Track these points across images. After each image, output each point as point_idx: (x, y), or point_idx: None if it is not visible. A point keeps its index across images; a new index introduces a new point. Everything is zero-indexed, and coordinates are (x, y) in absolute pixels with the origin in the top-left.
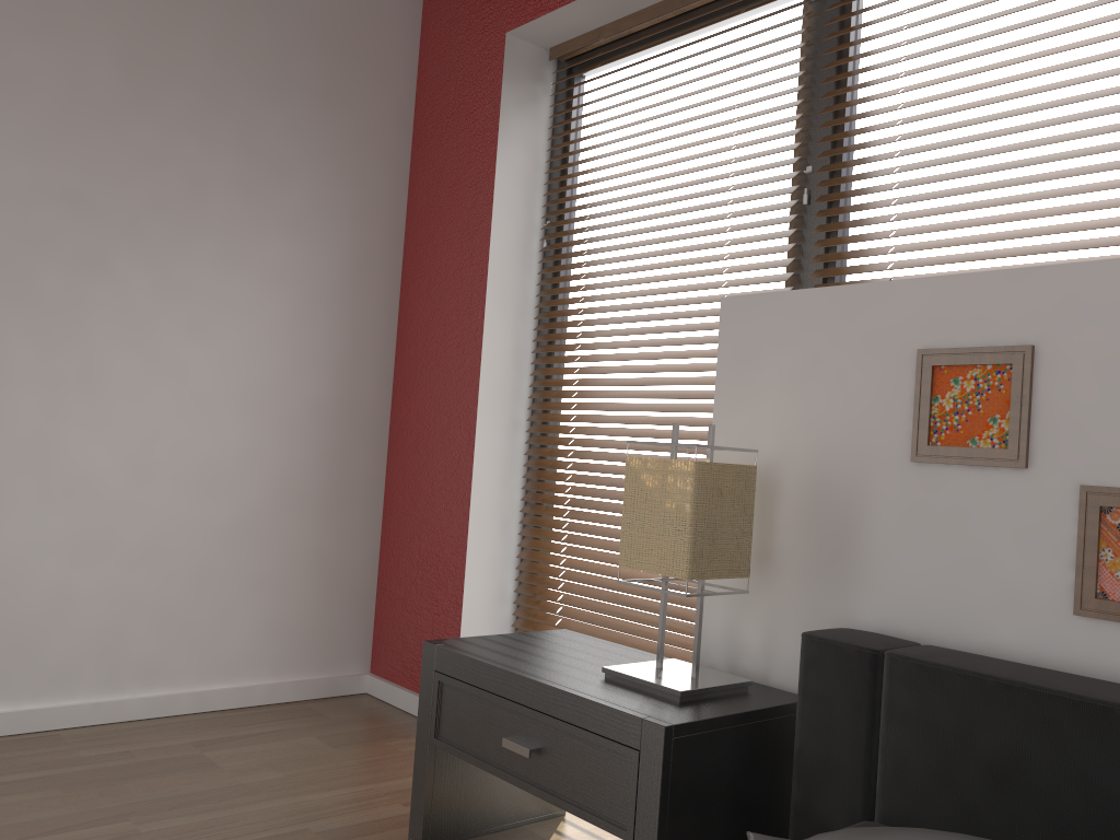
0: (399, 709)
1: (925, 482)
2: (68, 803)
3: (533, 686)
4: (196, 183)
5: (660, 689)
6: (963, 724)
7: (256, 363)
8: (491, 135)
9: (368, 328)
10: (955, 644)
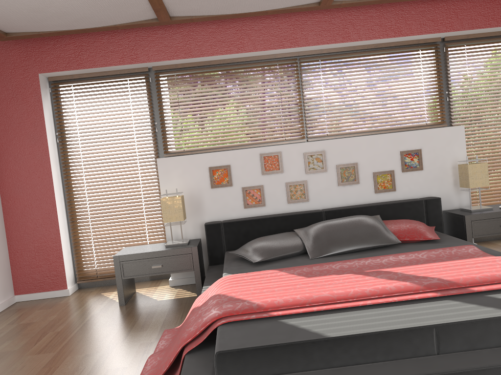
0: (39, 299)
1: (214, 192)
2: (21, 339)
3: (158, 252)
4: None
5: (182, 244)
6: (238, 229)
7: None
8: (39, 107)
9: None
10: (225, 219)
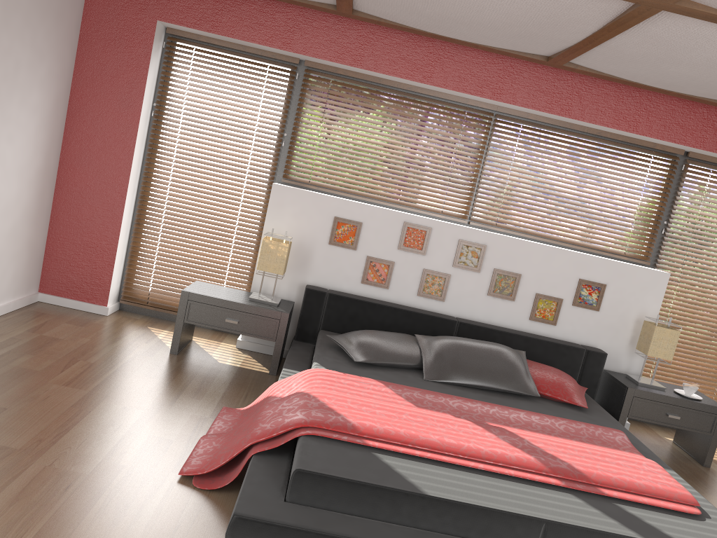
0: (68, 307)
1: (331, 249)
2: (45, 358)
3: (238, 304)
4: (17, 65)
5: (271, 303)
6: (345, 308)
7: (24, 153)
8: (144, 64)
9: (56, 132)
10: (332, 288)
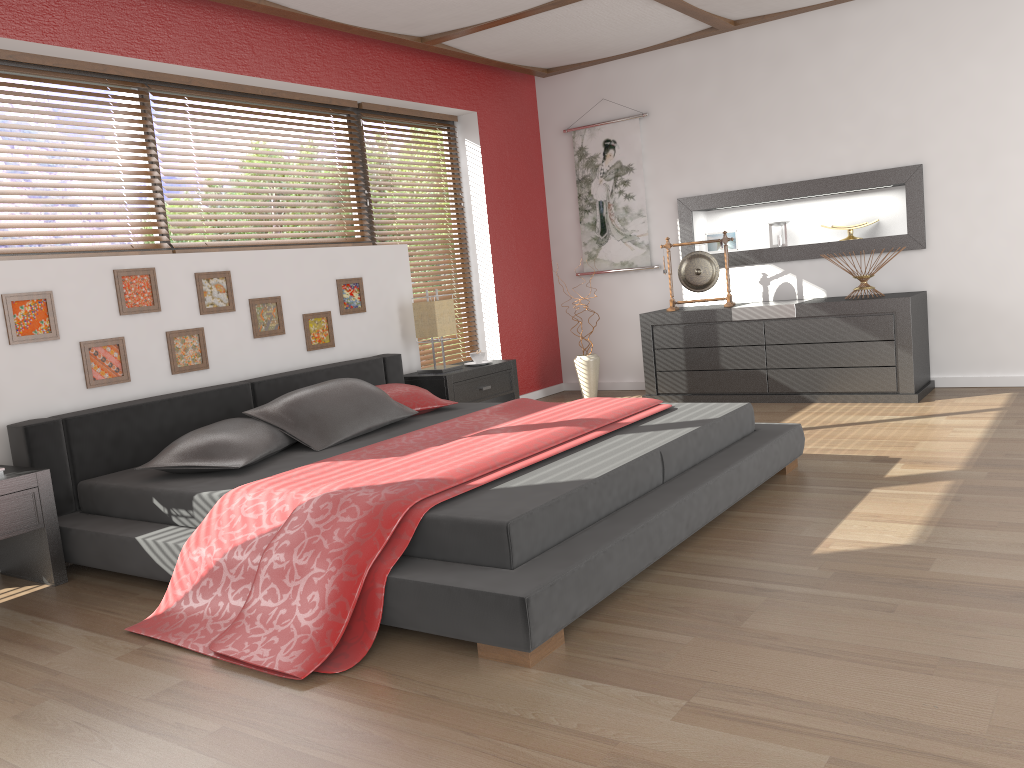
0: None
1: (18, 353)
2: None
3: None
4: None
5: None
6: (100, 431)
7: None
8: None
9: None
10: (46, 416)
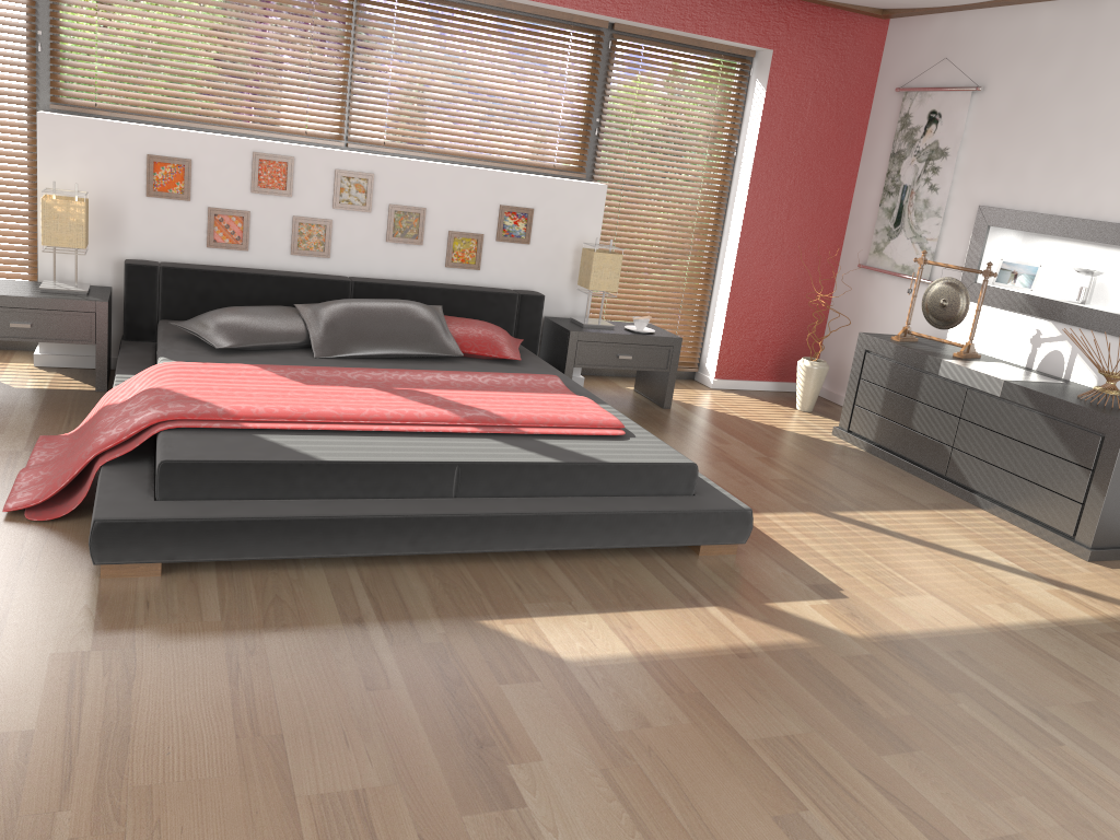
0: None
1: (152, 204)
2: None
3: (26, 299)
4: None
5: (77, 292)
6: (191, 285)
7: None
8: None
9: None
10: (166, 260)
